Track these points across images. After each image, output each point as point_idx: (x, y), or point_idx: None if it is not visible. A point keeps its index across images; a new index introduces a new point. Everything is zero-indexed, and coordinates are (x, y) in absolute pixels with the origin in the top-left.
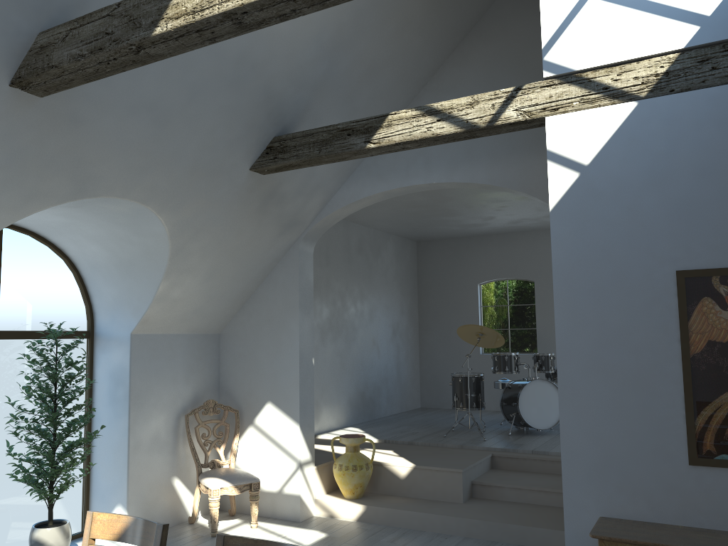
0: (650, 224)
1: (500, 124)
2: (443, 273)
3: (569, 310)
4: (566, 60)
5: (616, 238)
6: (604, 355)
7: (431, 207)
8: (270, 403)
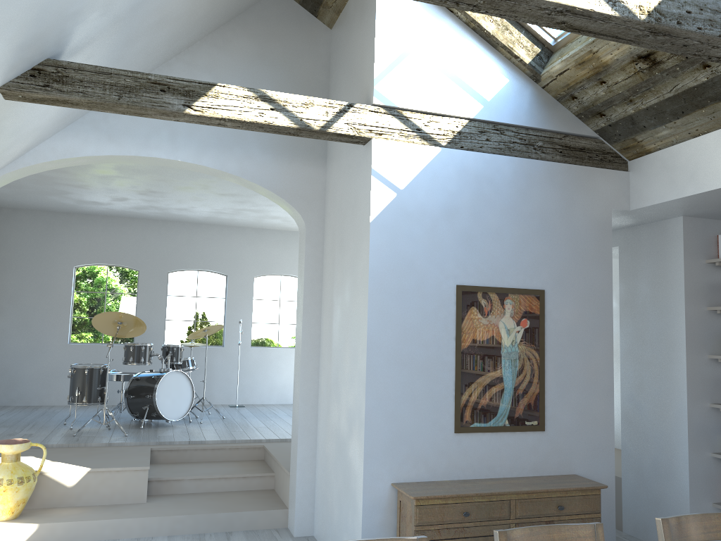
0: (442, 246)
1: (332, 131)
2: (30, 249)
3: (379, 309)
4: (392, 95)
5: (418, 253)
6: (403, 348)
7: (78, 177)
8: None
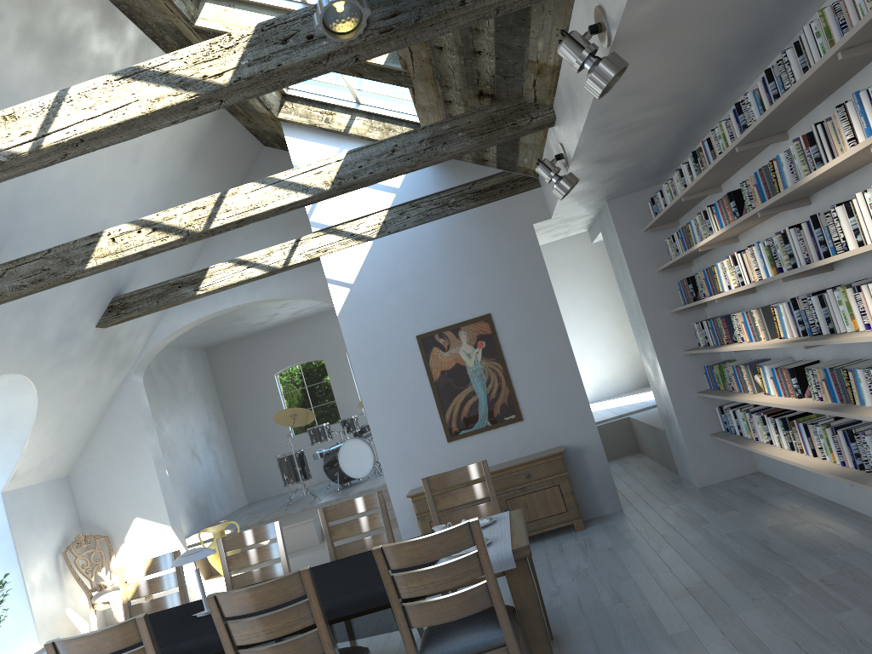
0: (396, 312)
1: (291, 264)
2: (239, 372)
3: (363, 373)
4: (324, 219)
5: (379, 324)
6: (390, 394)
7: (225, 317)
8: (138, 519)
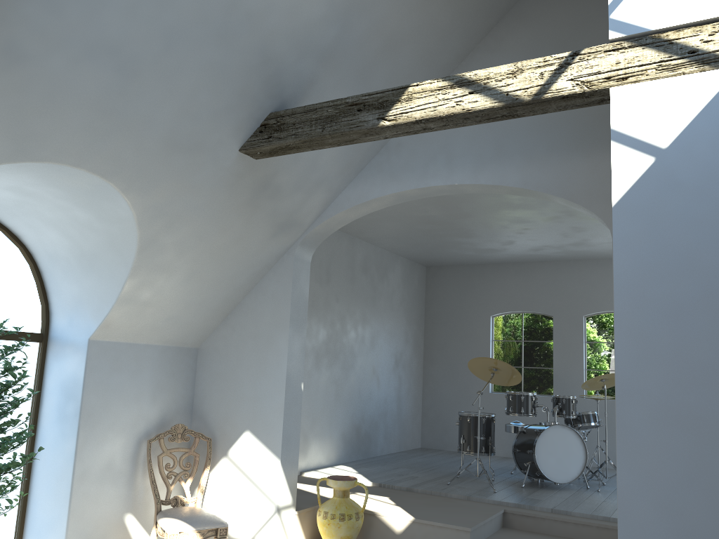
0: None
1: (549, 96)
2: (453, 302)
3: (635, 335)
4: (640, 17)
5: (703, 243)
6: (684, 398)
7: (446, 225)
8: (248, 432)
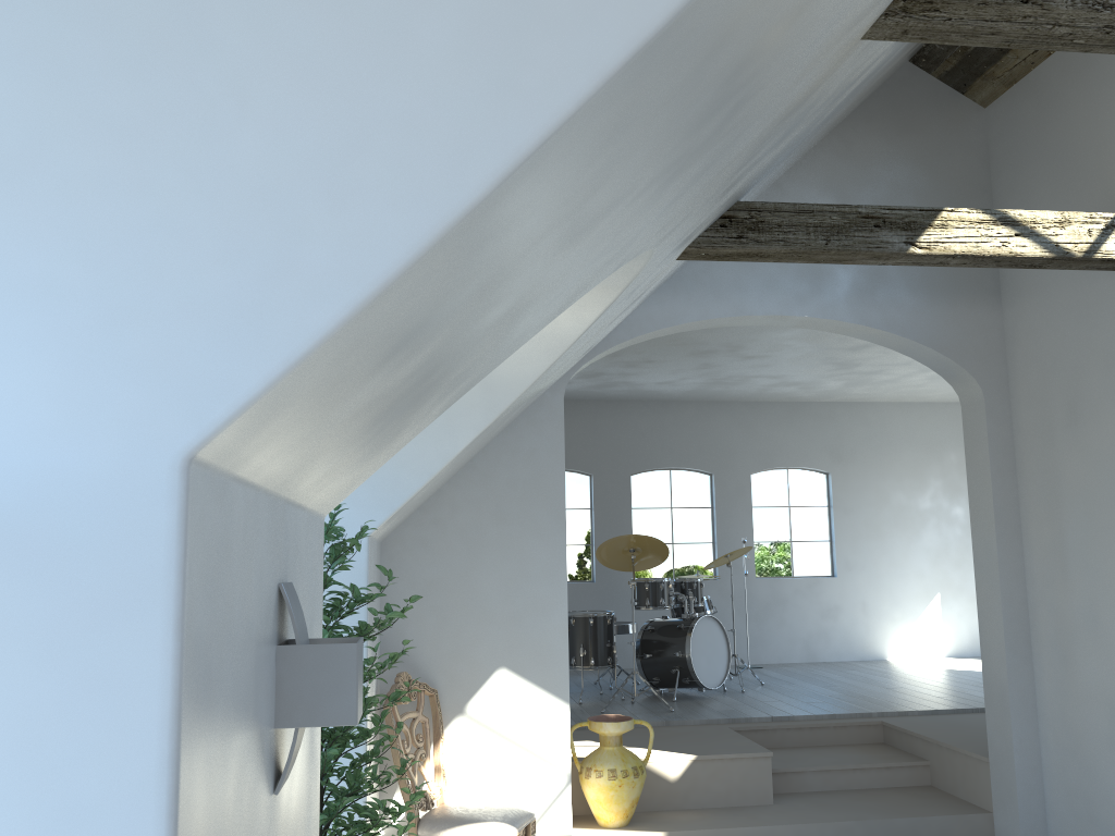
0: None
1: (1099, 257)
2: None
3: None
4: None
5: None
6: None
7: None
8: (505, 671)
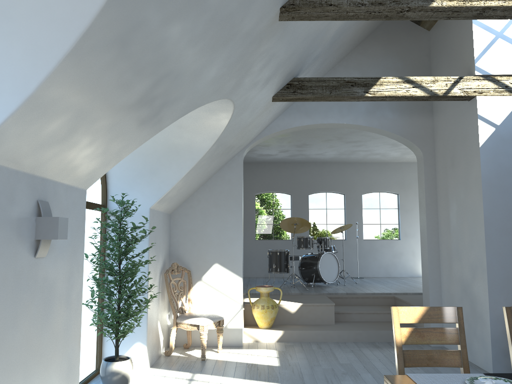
0: None
1: (450, 95)
2: None
3: (490, 200)
4: (487, 67)
5: None
6: (508, 223)
7: (267, 140)
8: (217, 264)
